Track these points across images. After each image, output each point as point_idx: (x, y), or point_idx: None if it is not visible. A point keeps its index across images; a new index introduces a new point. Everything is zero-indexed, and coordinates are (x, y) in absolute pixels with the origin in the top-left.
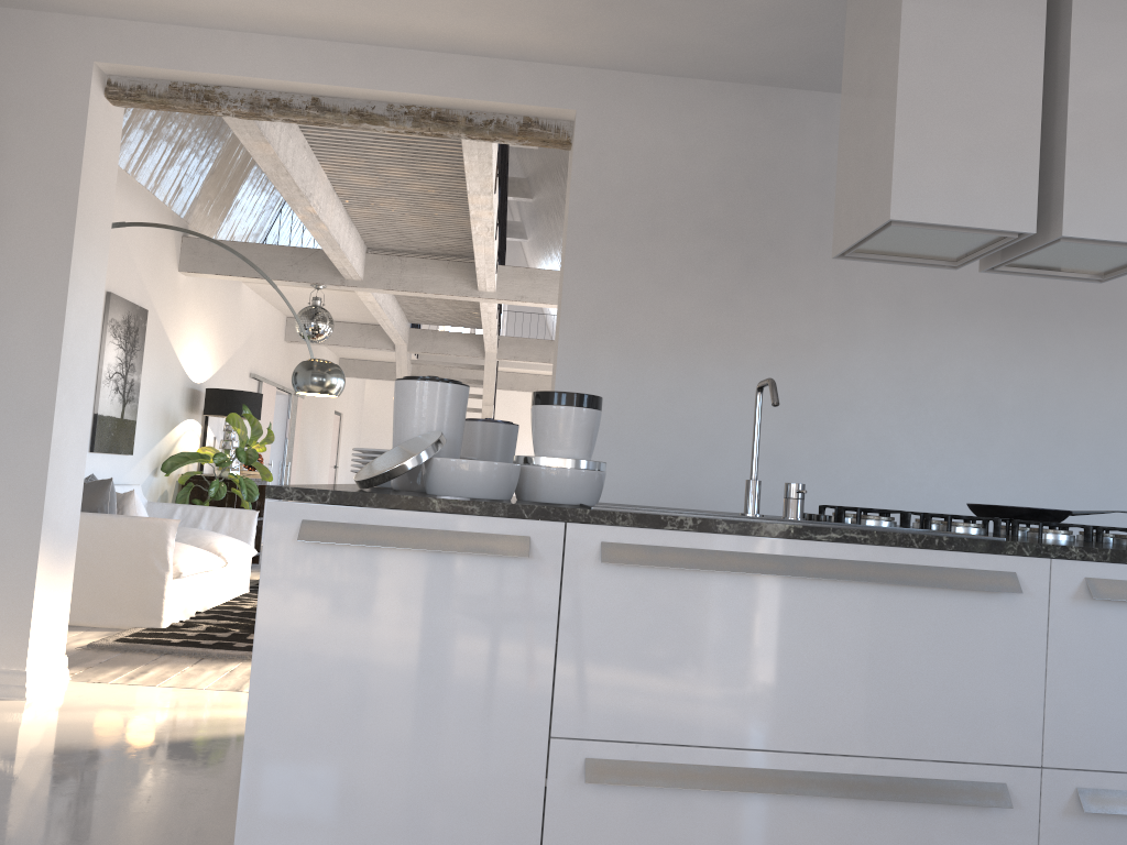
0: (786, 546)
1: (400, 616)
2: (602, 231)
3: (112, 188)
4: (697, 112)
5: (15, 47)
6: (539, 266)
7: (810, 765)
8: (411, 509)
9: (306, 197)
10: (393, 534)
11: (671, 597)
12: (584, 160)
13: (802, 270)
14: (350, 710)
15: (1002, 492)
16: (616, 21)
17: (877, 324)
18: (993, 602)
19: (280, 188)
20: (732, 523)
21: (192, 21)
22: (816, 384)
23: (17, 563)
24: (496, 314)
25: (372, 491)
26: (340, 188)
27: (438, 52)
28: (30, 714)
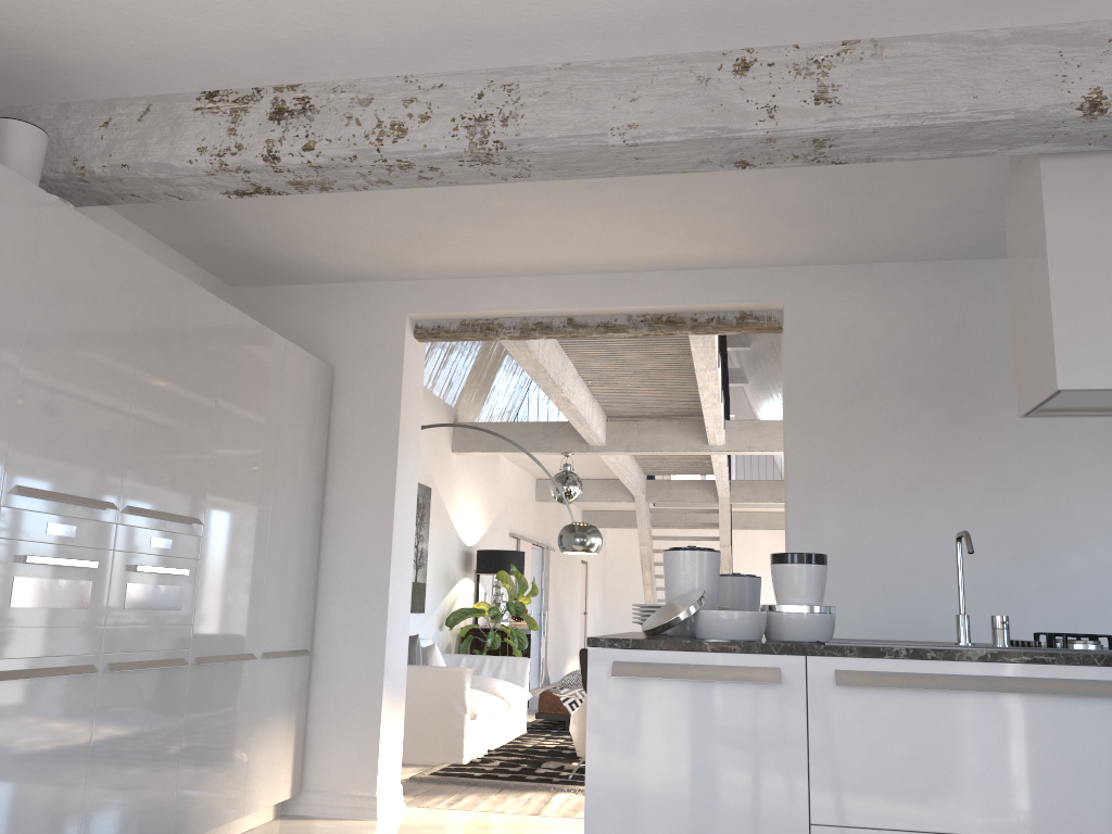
0: (985, 668)
1: (688, 731)
2: (816, 400)
3: (420, 404)
4: (890, 290)
5: (352, 310)
6: (762, 408)
7: None
8: (678, 651)
9: (559, 386)
10: (678, 669)
11: (895, 712)
12: (795, 342)
13: (1006, 415)
14: (657, 802)
15: None
16: (810, 232)
17: (1087, 458)
18: None
19: (538, 382)
20: (938, 651)
21: (475, 274)
22: (1033, 518)
23: (366, 707)
24: (726, 462)
25: (657, 637)
26: (584, 372)
27: (664, 270)
28: (384, 831)
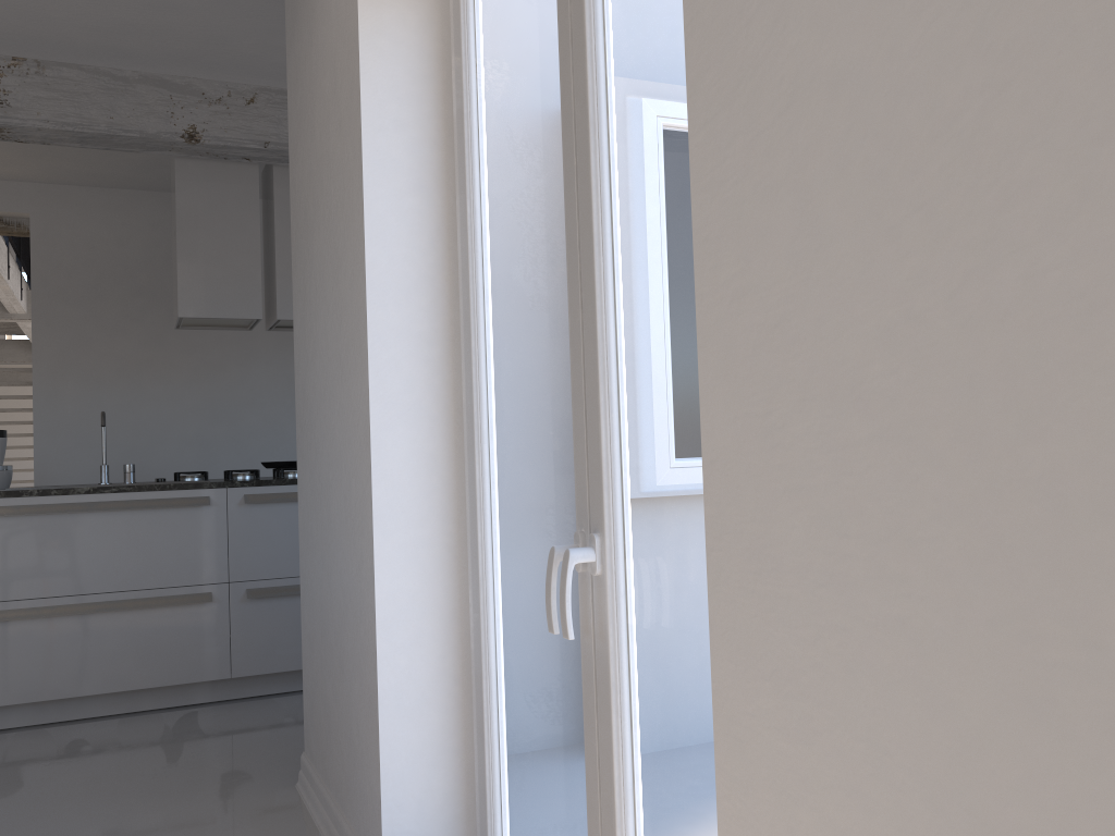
0: (90, 497)
1: None
2: (59, 298)
3: None
4: (123, 212)
5: None
6: None
7: (111, 597)
8: None
9: None
10: None
11: (30, 529)
12: (40, 248)
13: None
14: None
15: None
16: (44, 163)
17: (266, 347)
18: (199, 511)
19: None
20: (59, 489)
21: None
22: (227, 390)
23: None
24: None
25: None
26: None
27: None
28: None
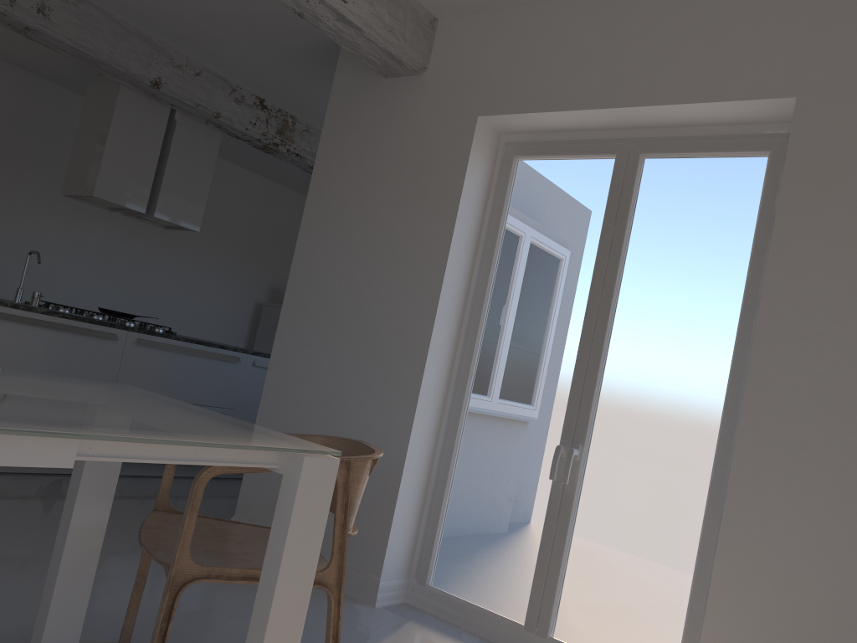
0: (43, 317)
1: None
2: None
3: None
4: None
5: None
6: None
7: None
8: None
9: None
10: None
11: None
12: None
13: (30, 173)
14: None
15: (108, 301)
16: None
17: (64, 210)
18: (108, 342)
19: None
20: (25, 306)
21: None
22: (26, 233)
23: None
24: None
25: None
26: None
27: None
28: None
